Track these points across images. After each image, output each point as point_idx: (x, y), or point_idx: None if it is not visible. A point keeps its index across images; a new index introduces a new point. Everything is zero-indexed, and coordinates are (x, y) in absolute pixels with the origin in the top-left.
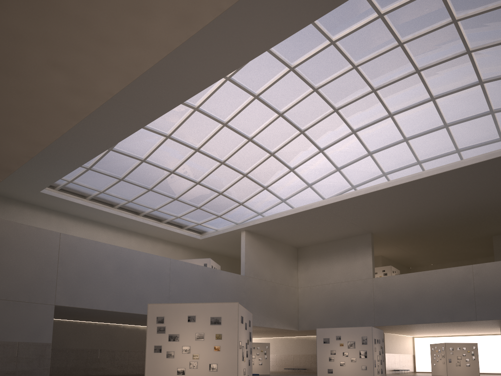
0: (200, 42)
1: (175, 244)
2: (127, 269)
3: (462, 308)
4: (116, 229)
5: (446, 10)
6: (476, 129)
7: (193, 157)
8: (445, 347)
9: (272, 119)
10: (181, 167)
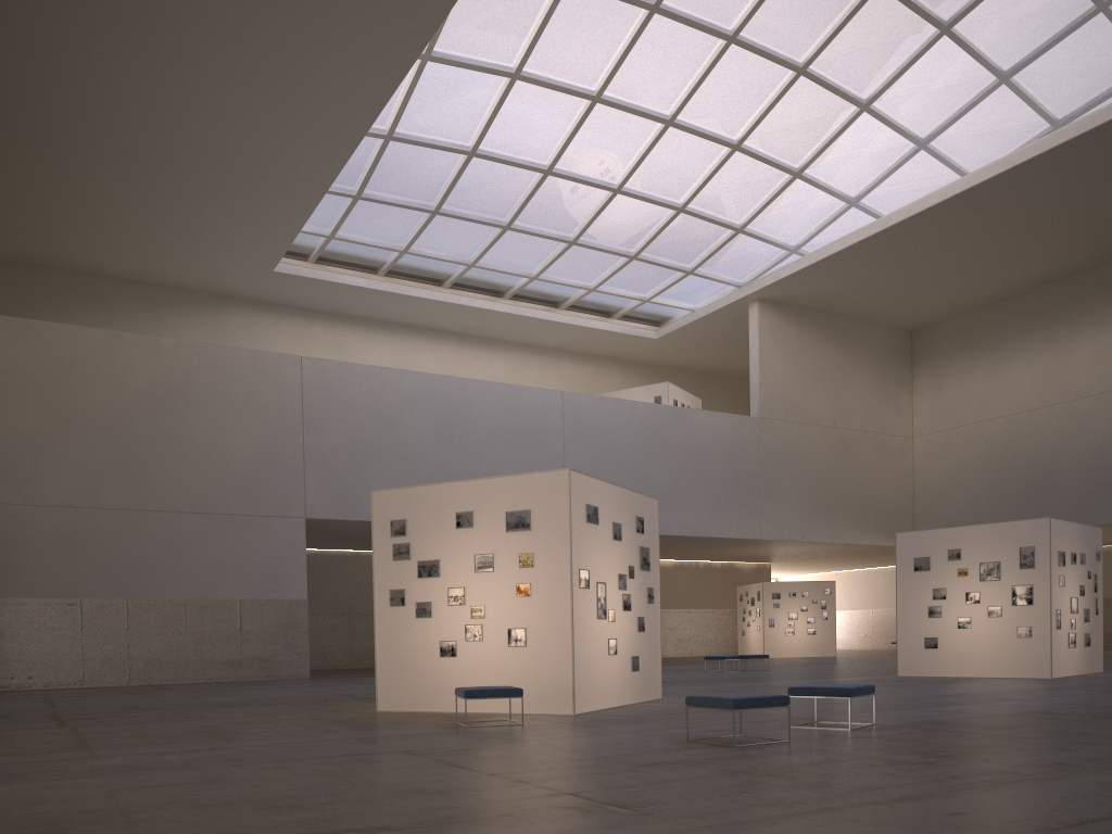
0: None
1: (600, 359)
2: (460, 425)
3: None
4: (457, 339)
5: None
6: None
7: (591, 121)
8: None
9: None
10: (568, 155)
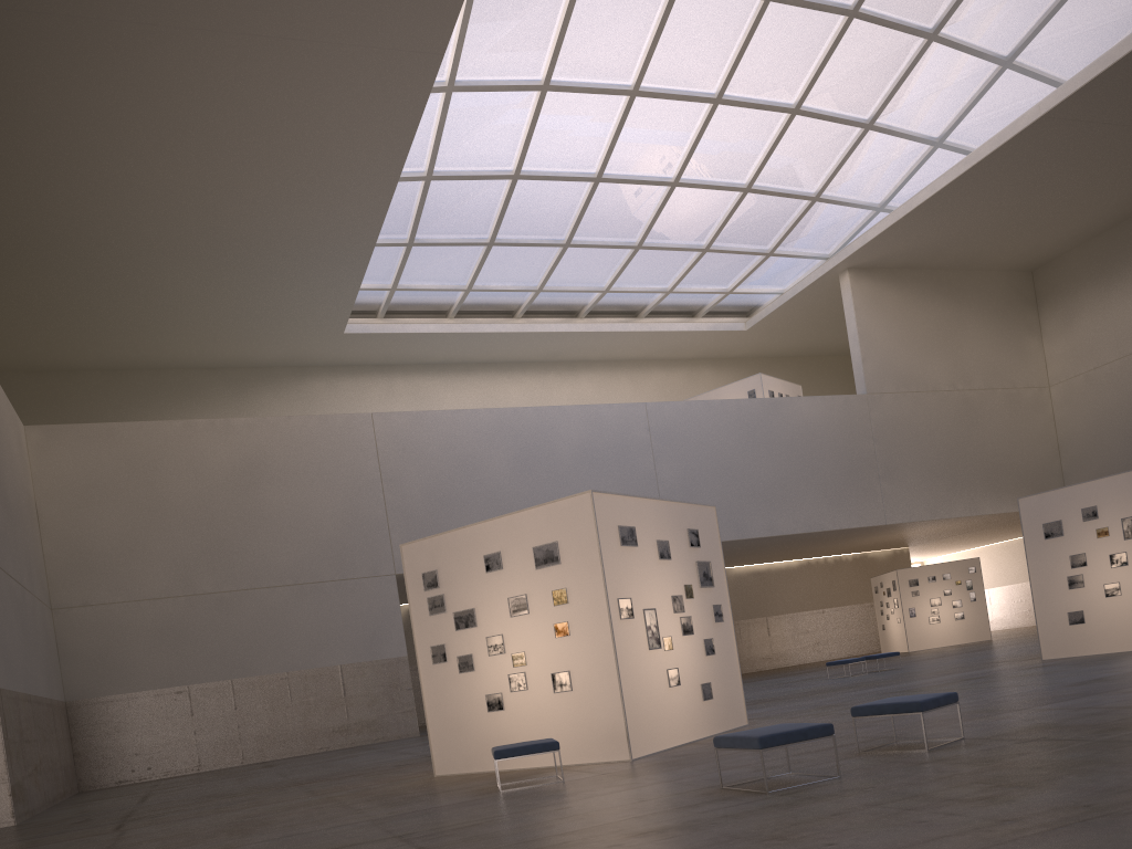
0: None
1: (691, 362)
2: (542, 455)
3: None
4: (539, 368)
5: None
6: None
7: (634, 116)
8: None
9: None
10: (616, 157)
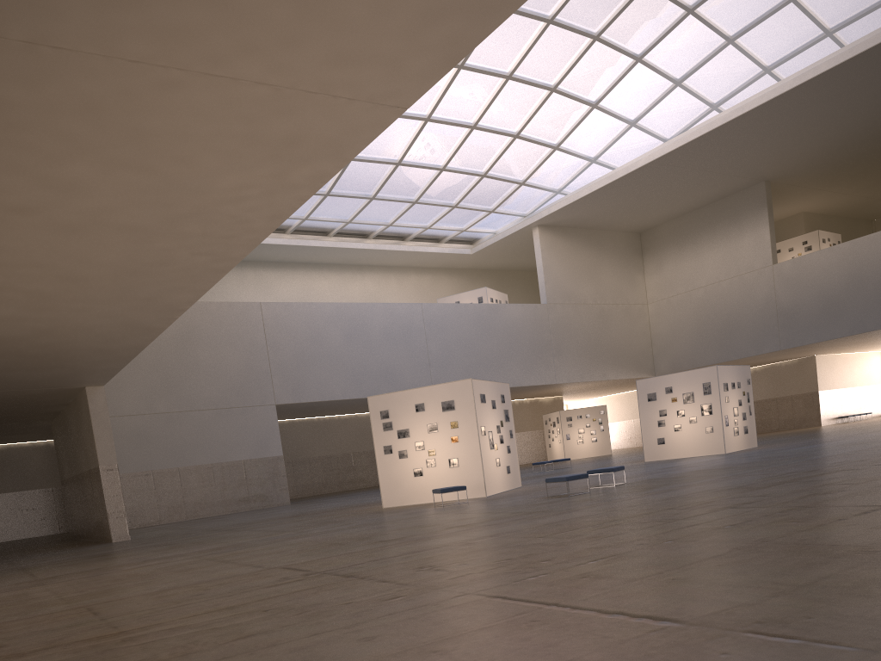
0: None
1: (434, 270)
2: (361, 333)
3: None
4: (339, 268)
5: None
6: None
7: (424, 131)
8: None
9: (538, 32)
10: (411, 152)
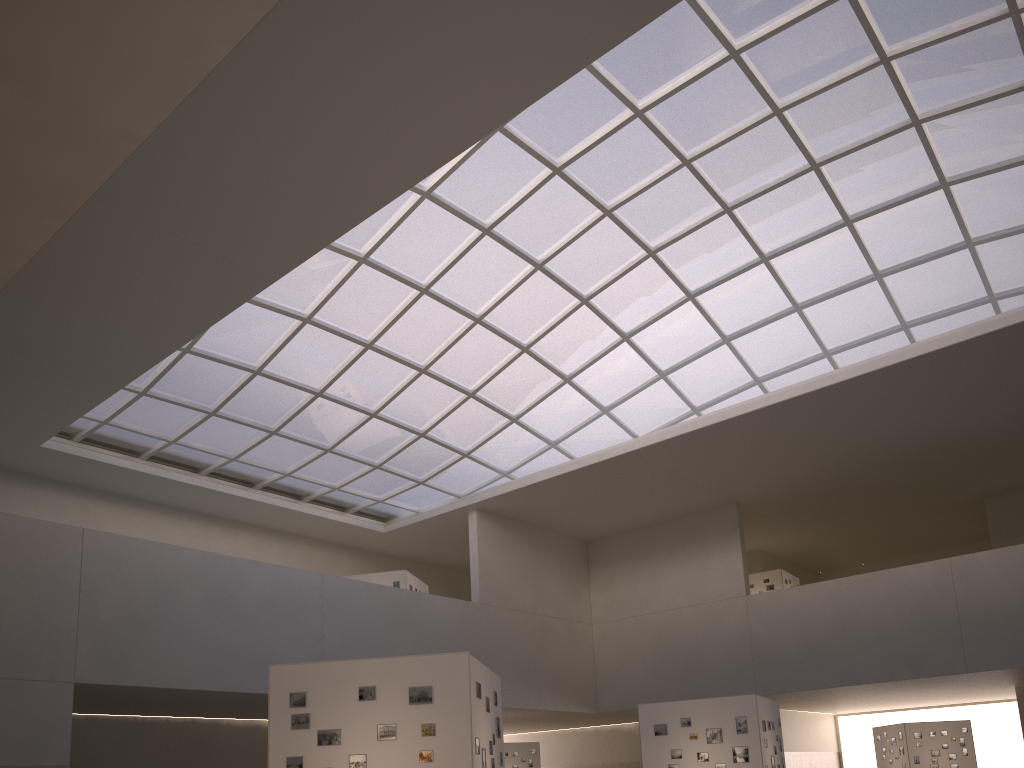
0: (363, 109)
1: (332, 545)
2: (231, 598)
3: (935, 648)
4: (206, 520)
5: (867, 38)
6: (940, 281)
7: (361, 361)
8: (906, 732)
9: (522, 276)
10: (338, 383)
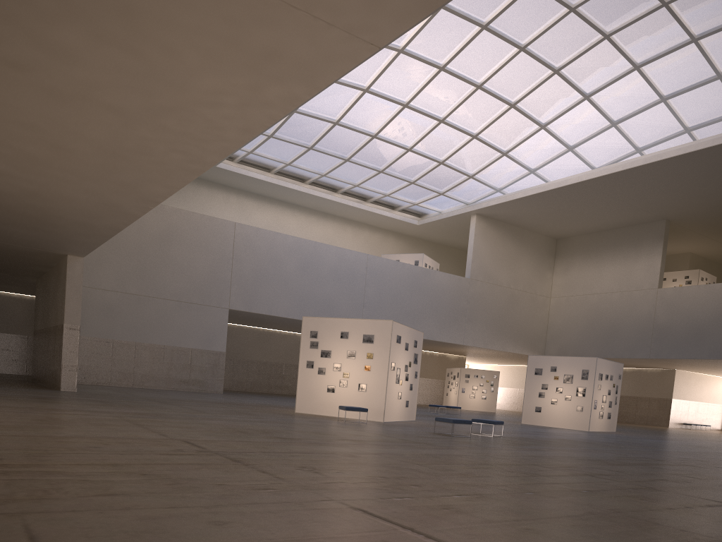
0: None
1: (385, 231)
2: (313, 267)
3: None
4: (308, 212)
5: None
6: None
7: (401, 115)
8: None
9: (510, 55)
10: (386, 129)
